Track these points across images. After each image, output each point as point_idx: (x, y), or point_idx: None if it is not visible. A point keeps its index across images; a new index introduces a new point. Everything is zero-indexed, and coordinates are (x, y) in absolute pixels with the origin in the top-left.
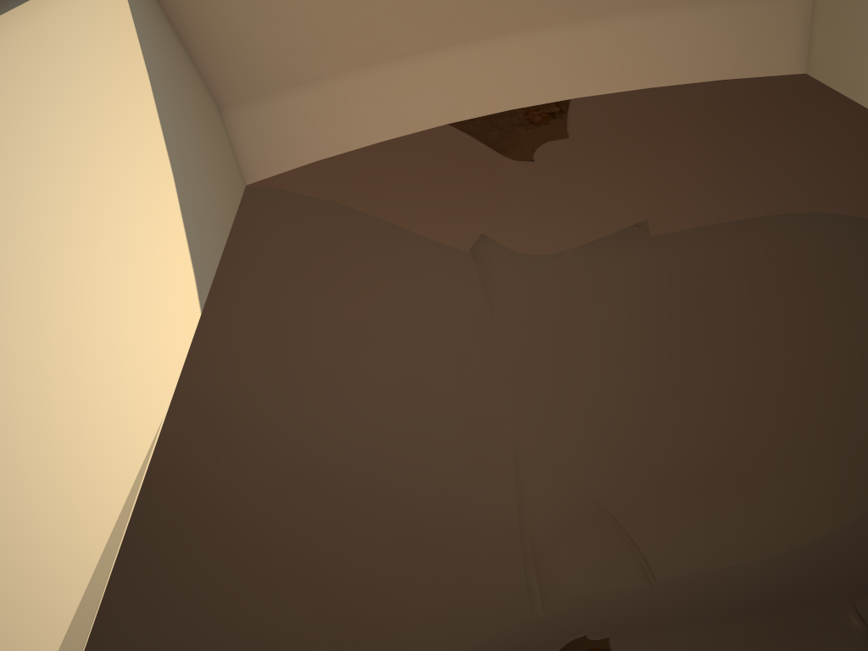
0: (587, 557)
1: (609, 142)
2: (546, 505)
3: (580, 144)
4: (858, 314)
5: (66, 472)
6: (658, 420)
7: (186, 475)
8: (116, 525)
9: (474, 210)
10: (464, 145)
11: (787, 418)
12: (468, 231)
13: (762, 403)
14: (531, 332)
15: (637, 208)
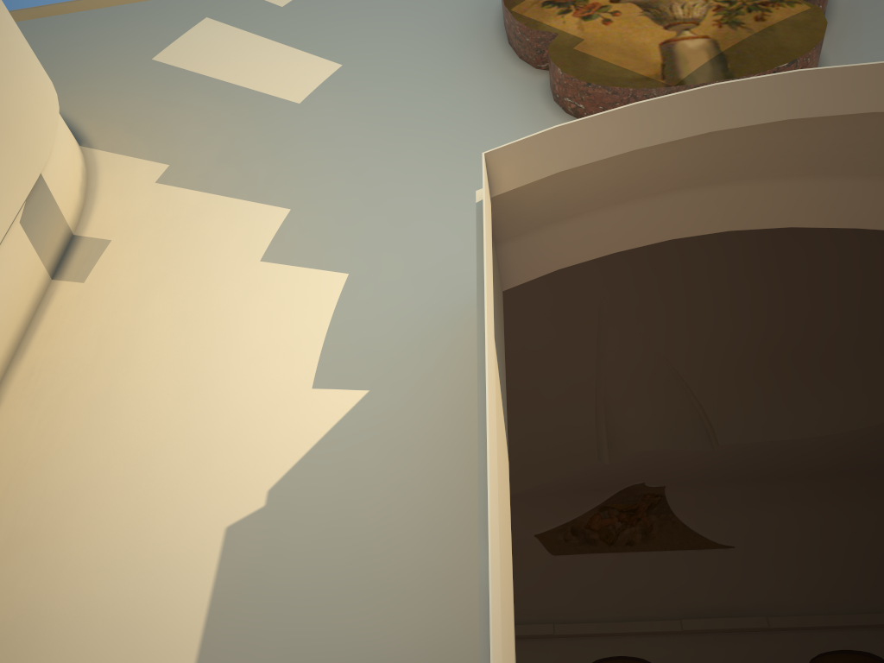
0: (656, 417)
1: None
2: (623, 367)
3: None
4: None
5: None
6: (745, 299)
7: None
8: None
9: None
10: None
11: (875, 308)
12: None
13: (853, 291)
14: None
15: None
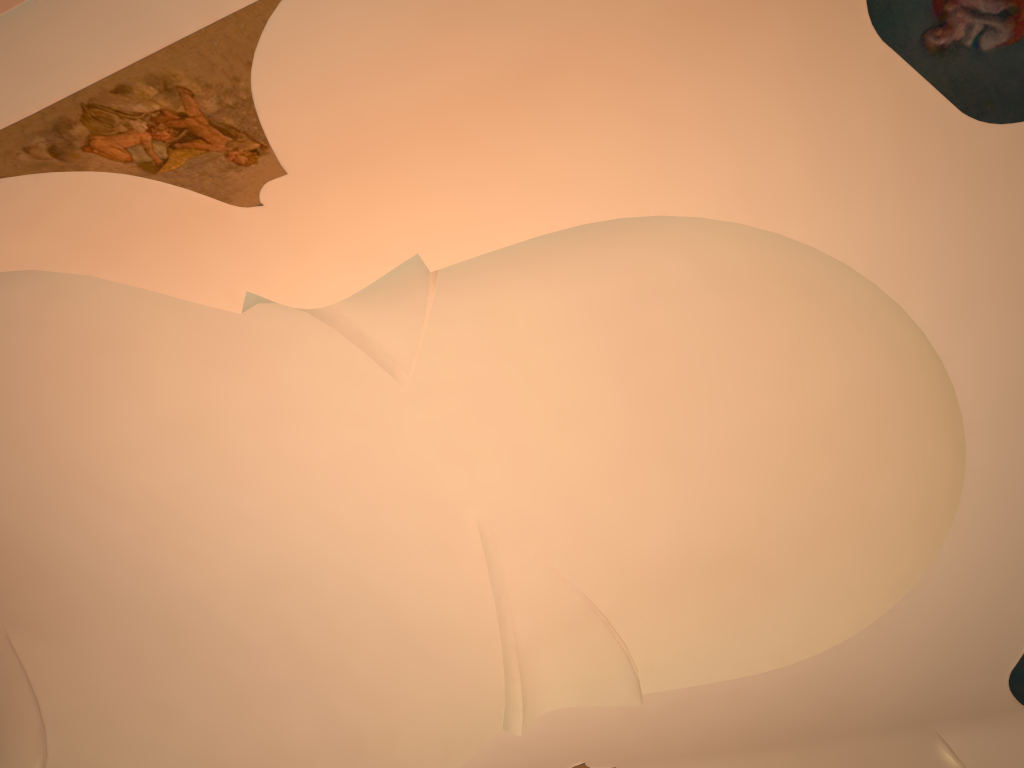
0: (571, 665)
1: (333, 172)
2: (528, 603)
3: (303, 179)
4: (839, 339)
5: None
6: (646, 495)
7: (165, 574)
8: None
9: (227, 267)
10: (185, 199)
11: (805, 484)
12: (232, 291)
13: (771, 465)
14: (456, 397)
15: (399, 242)
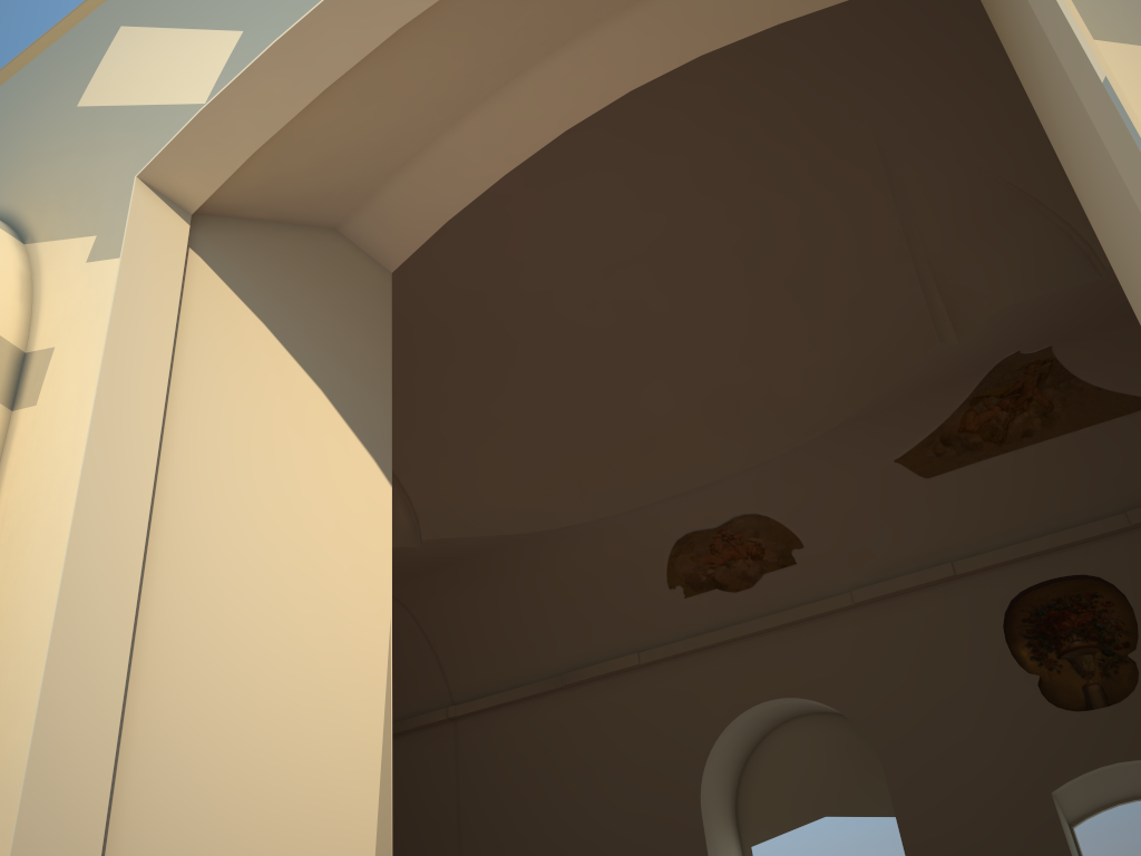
0: (1006, 260)
1: None
2: (939, 209)
3: None
4: None
5: (339, 733)
6: None
7: (494, 292)
8: (384, 731)
9: None
10: None
11: None
12: None
13: None
14: None
15: None
